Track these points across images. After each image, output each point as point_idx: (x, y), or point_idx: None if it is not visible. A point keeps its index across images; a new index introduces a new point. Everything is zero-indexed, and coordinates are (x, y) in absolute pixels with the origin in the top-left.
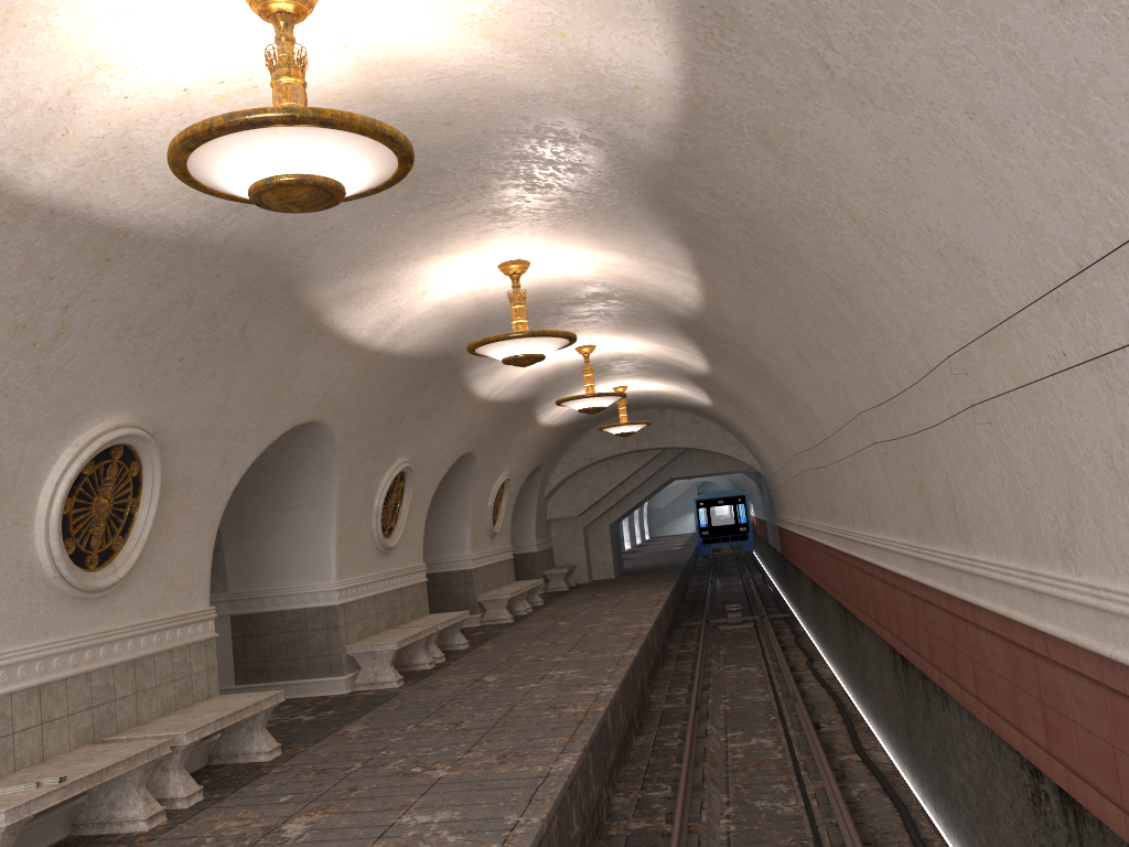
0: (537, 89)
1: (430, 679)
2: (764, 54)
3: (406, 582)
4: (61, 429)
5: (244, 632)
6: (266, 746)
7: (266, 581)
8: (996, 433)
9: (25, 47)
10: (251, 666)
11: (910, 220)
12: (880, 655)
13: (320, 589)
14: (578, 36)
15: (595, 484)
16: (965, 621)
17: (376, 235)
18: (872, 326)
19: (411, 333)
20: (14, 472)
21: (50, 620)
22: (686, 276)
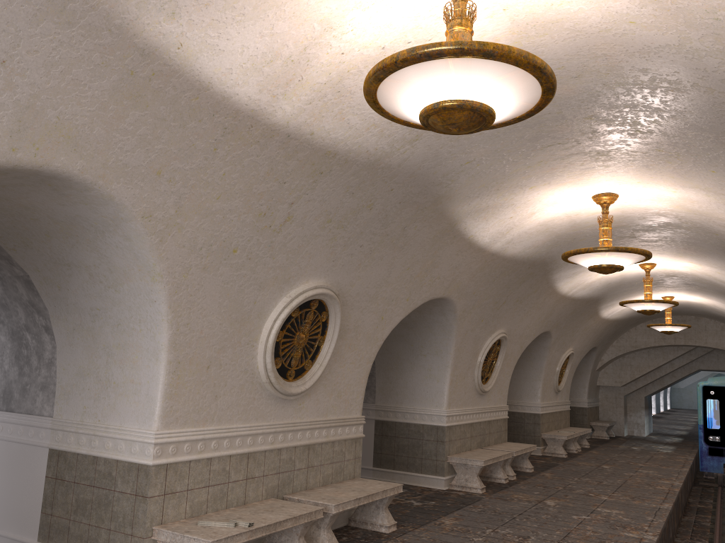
0: (662, 42)
1: (504, 492)
2: None
3: (493, 417)
4: (281, 285)
5: (382, 432)
6: (386, 521)
7: (400, 401)
8: None
9: (279, 13)
10: (384, 456)
11: None
12: None
13: (434, 413)
14: None
15: (637, 365)
16: None
17: (504, 167)
18: None
19: (519, 242)
20: (249, 310)
21: (260, 410)
22: None
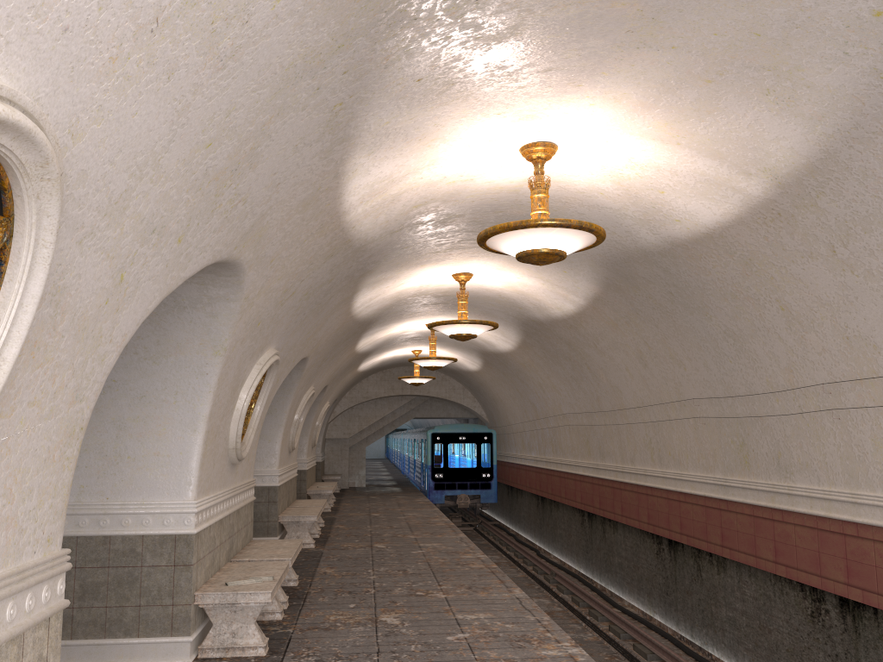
0: (609, 205)
1: (332, 544)
2: (792, 235)
3: (292, 475)
4: (259, 353)
5: None
6: (294, 575)
7: None
8: (842, 424)
9: (418, 155)
10: None
11: (833, 319)
12: (638, 546)
13: (266, 474)
14: (670, 195)
15: (365, 416)
16: (771, 520)
17: (423, 251)
18: (746, 357)
19: (372, 306)
20: (240, 378)
21: (225, 476)
22: (576, 300)
